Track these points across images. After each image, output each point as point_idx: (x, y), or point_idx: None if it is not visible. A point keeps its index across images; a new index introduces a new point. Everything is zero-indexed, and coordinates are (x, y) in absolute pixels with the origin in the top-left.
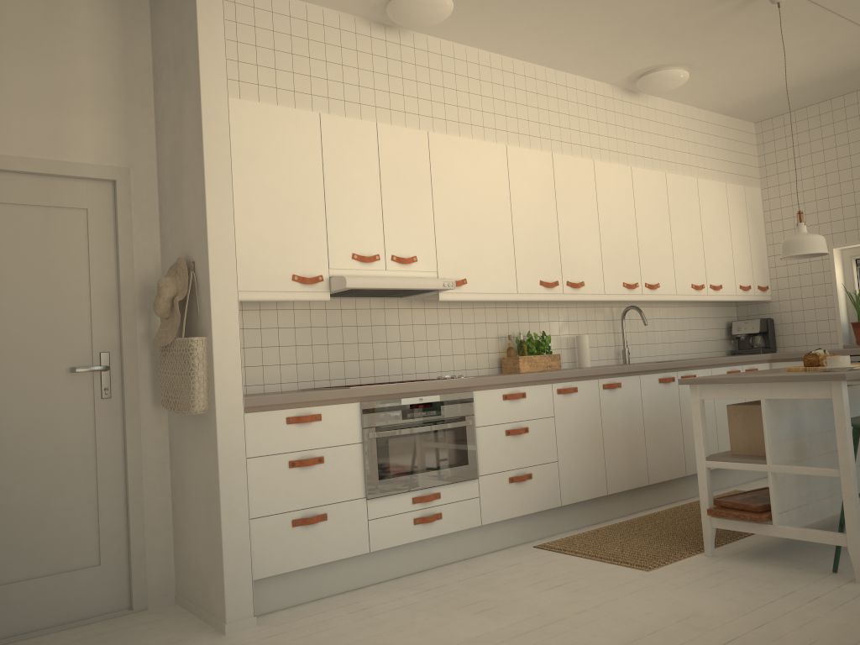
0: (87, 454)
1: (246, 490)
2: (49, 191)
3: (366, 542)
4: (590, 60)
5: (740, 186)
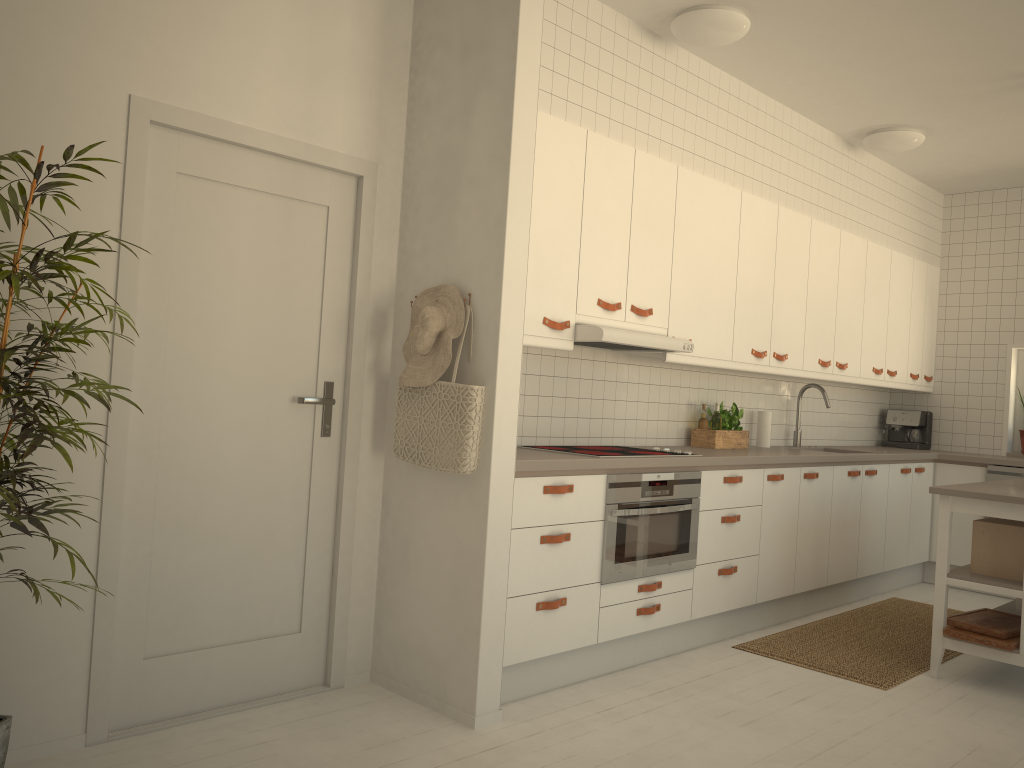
0: (300, 501)
1: (507, 566)
2: (294, 180)
3: (595, 631)
4: (835, 107)
5: (924, 263)
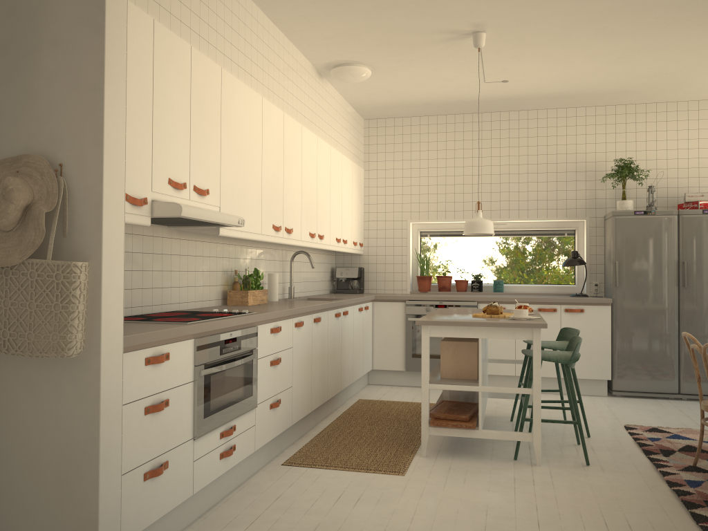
0: None
1: (120, 446)
2: None
3: (191, 484)
4: (320, 42)
5: (357, 165)
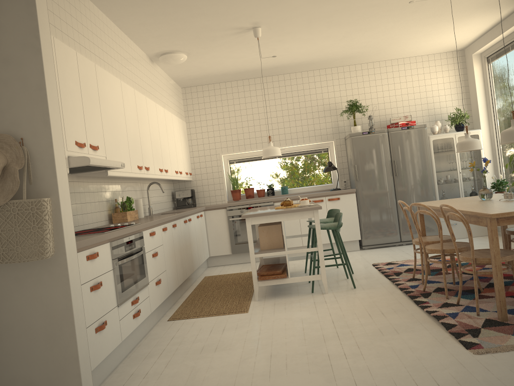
0: None
1: (83, 310)
2: None
3: (120, 335)
4: (152, 39)
5: (181, 120)
